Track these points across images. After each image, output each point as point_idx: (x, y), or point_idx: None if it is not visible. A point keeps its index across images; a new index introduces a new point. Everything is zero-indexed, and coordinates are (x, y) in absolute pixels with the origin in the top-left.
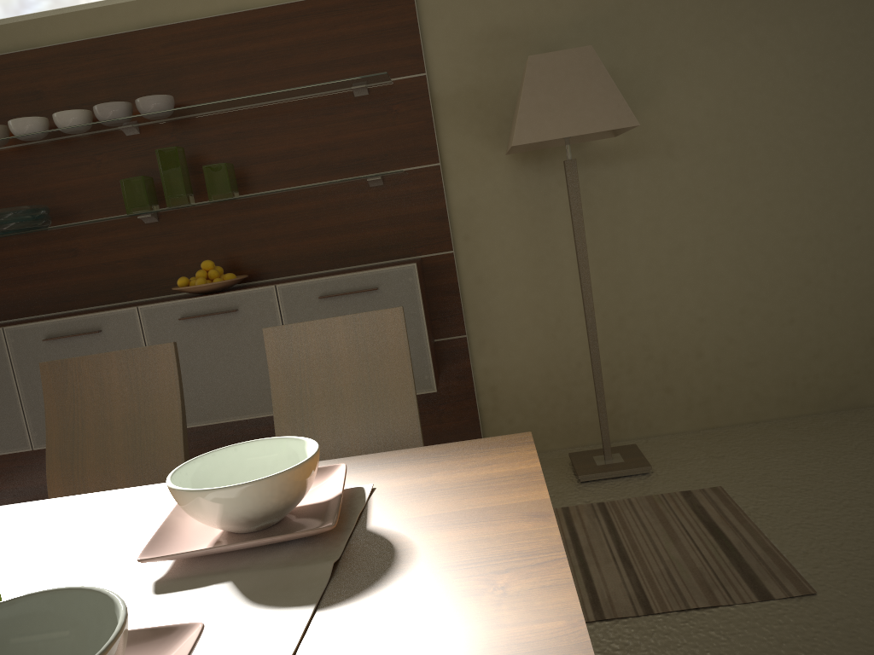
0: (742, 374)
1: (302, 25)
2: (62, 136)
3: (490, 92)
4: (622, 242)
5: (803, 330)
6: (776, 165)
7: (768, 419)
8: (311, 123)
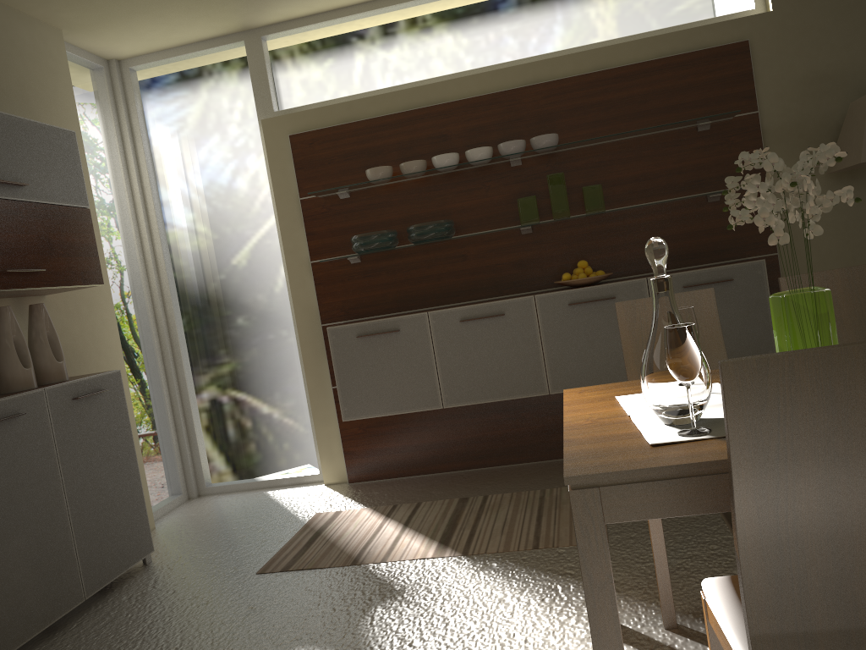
0: None
1: (656, 77)
2: (466, 168)
3: (810, 124)
4: None
5: None
6: None
7: None
8: (660, 153)
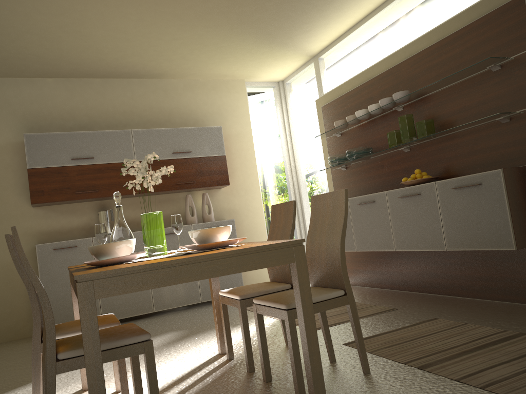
0: None
1: (467, 38)
2: (375, 116)
3: None
4: None
5: None
6: None
7: None
8: (471, 91)
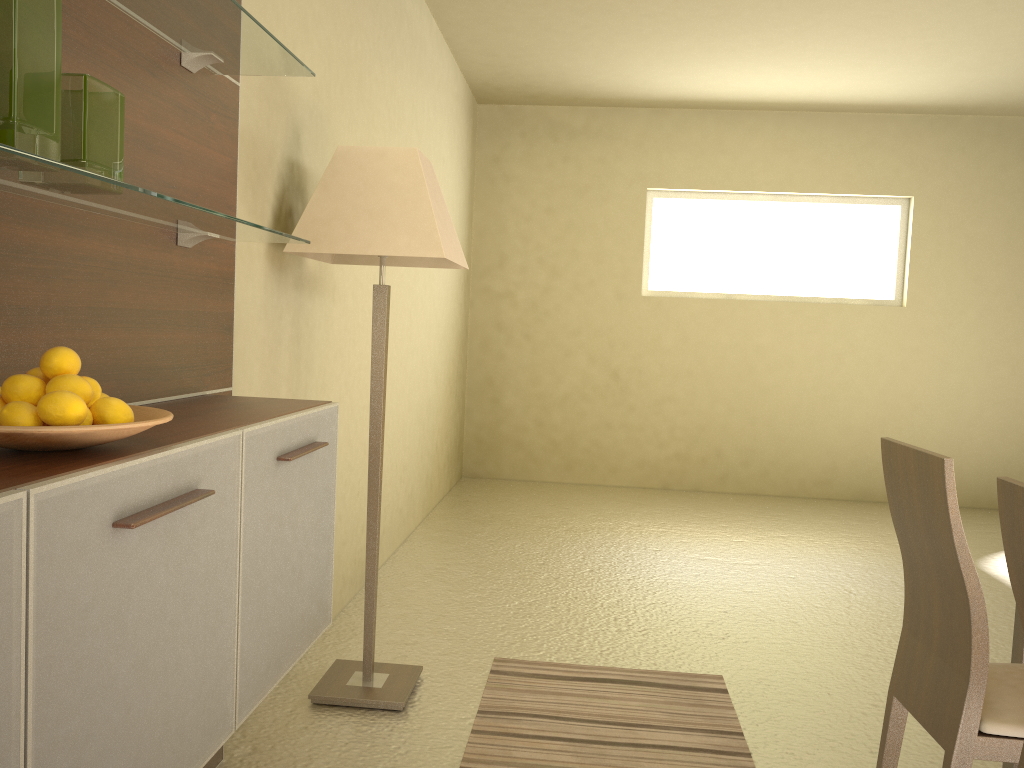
0: (341, 556)
1: None
2: None
3: (262, 151)
4: (309, 396)
5: (361, 502)
6: (363, 330)
7: (345, 604)
8: (130, 74)
